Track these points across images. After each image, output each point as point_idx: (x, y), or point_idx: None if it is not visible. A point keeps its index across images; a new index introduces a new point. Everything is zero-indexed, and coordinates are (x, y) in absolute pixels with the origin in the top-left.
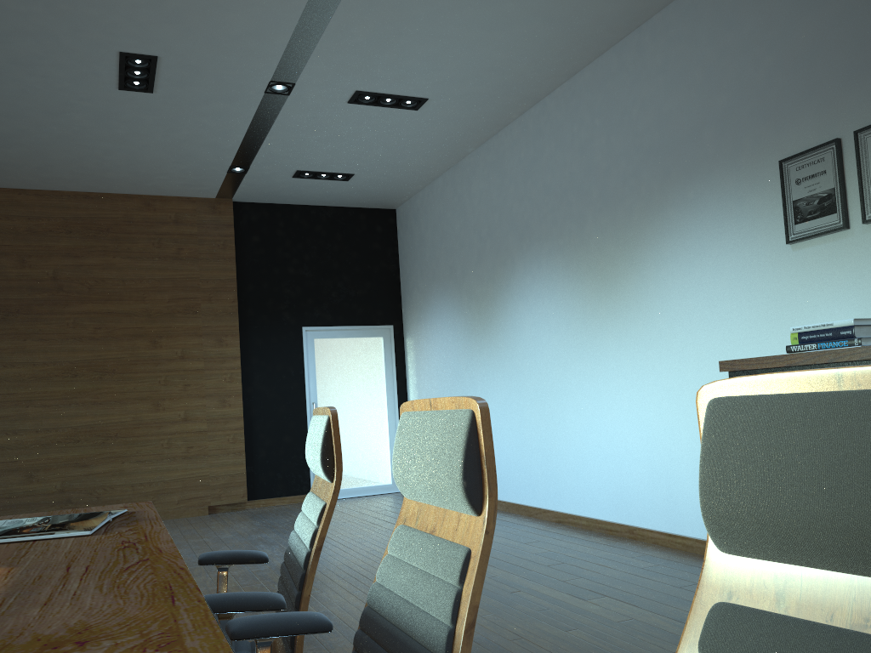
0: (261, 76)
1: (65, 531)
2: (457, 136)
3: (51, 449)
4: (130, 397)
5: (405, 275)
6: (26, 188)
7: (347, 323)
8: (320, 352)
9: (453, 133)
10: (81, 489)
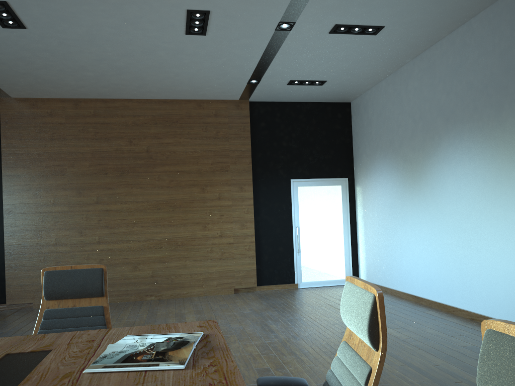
0: (274, 18)
1: (166, 363)
2: (400, 51)
3: (146, 252)
4: (189, 222)
5: (356, 145)
6: (132, 98)
7: (318, 176)
8: (301, 195)
9: (398, 50)
10: (162, 275)
